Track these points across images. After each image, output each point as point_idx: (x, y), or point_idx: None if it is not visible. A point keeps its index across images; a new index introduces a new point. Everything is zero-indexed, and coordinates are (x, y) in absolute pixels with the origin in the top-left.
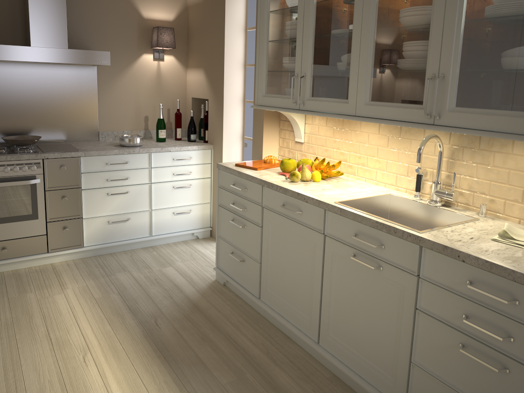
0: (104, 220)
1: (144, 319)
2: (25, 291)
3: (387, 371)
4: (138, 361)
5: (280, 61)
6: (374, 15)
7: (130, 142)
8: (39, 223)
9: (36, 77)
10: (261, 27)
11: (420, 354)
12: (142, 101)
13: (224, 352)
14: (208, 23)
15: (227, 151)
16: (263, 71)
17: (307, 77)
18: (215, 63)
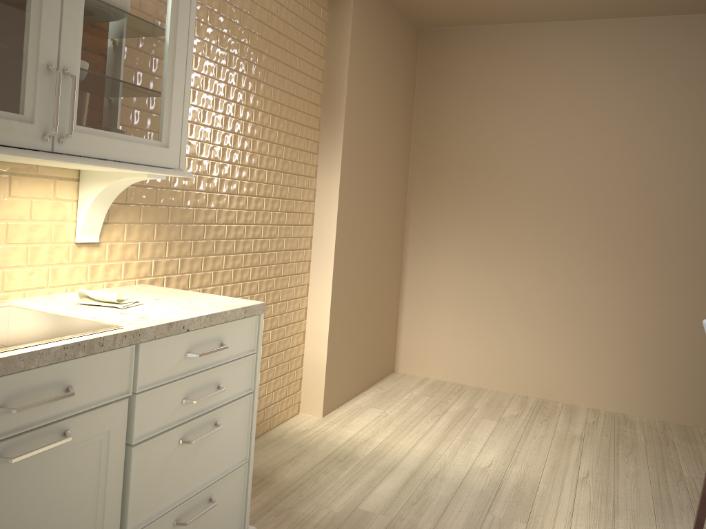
0: None
1: None
2: None
3: None
4: None
5: None
6: None
7: None
8: None
9: None
10: None
11: (134, 513)
12: None
13: None
14: None
15: None
16: None
17: None
18: None
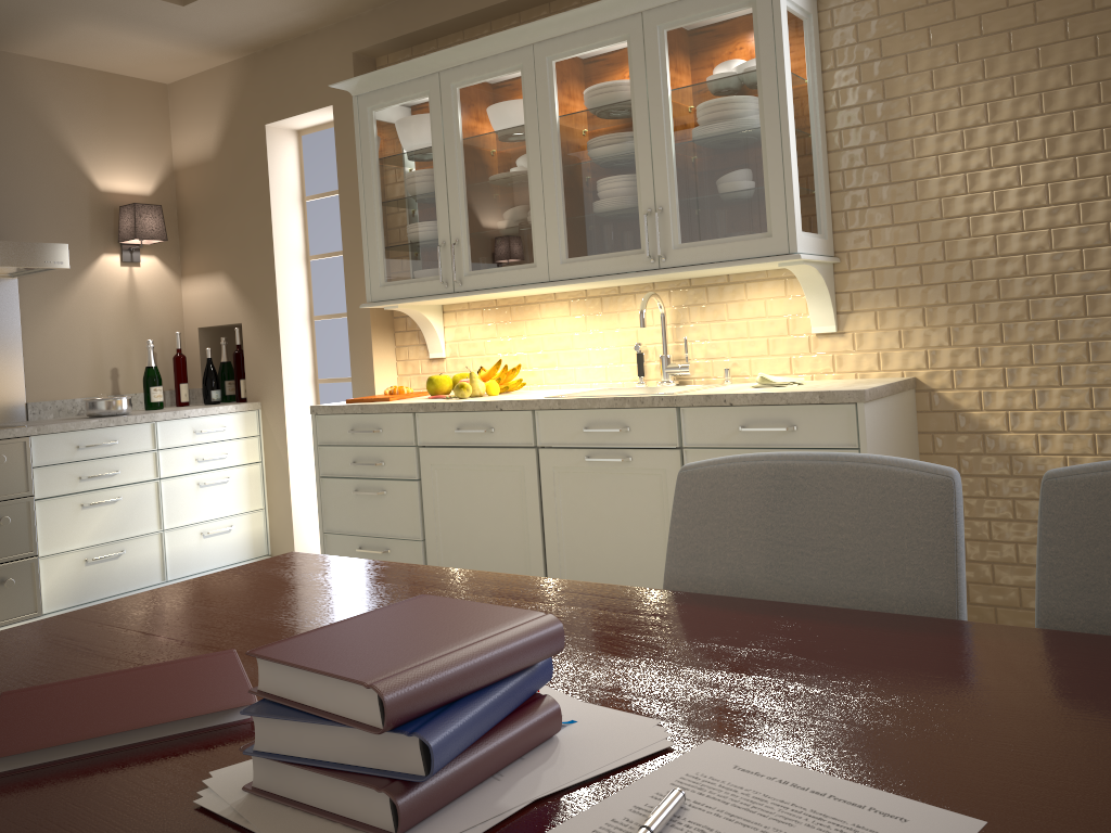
0: (79, 558)
1: None
2: None
3: None
4: None
5: (409, 229)
6: (557, 148)
7: (113, 406)
8: None
9: None
10: (367, 183)
11: None
12: (105, 341)
13: None
14: (230, 194)
15: (292, 406)
16: (377, 248)
17: (462, 243)
18: (253, 258)
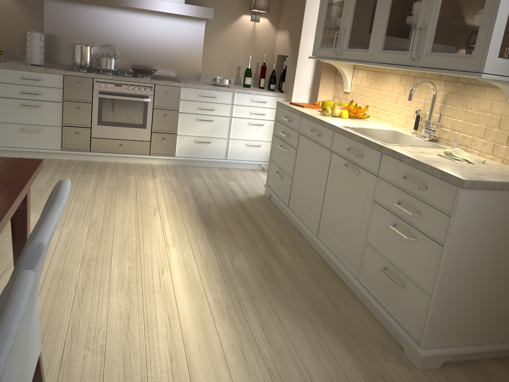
0: (192, 139)
1: (201, 203)
2: (129, 174)
3: (352, 252)
4: (188, 222)
5: (332, 20)
6: None
7: (220, 82)
8: (146, 132)
9: (160, 25)
10: None
11: (371, 235)
12: (237, 53)
13: (248, 231)
14: None
15: (295, 99)
16: (320, 28)
17: (346, 32)
18: (297, 25)
